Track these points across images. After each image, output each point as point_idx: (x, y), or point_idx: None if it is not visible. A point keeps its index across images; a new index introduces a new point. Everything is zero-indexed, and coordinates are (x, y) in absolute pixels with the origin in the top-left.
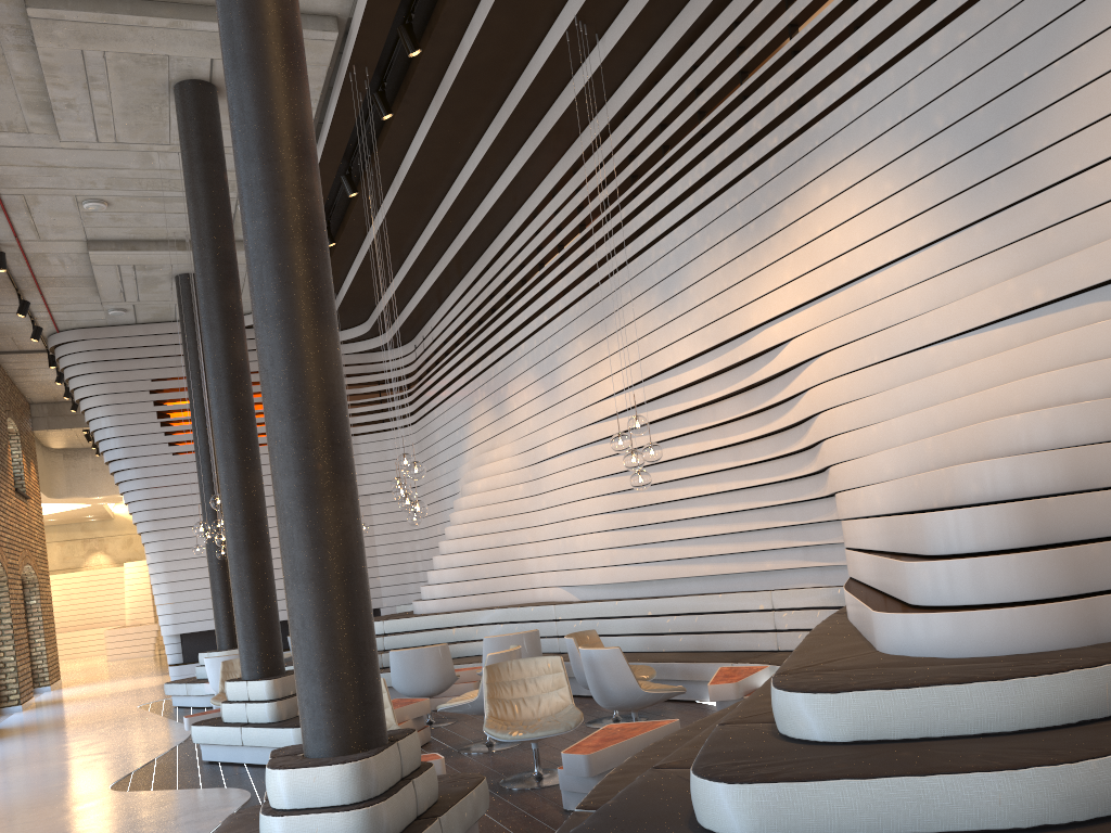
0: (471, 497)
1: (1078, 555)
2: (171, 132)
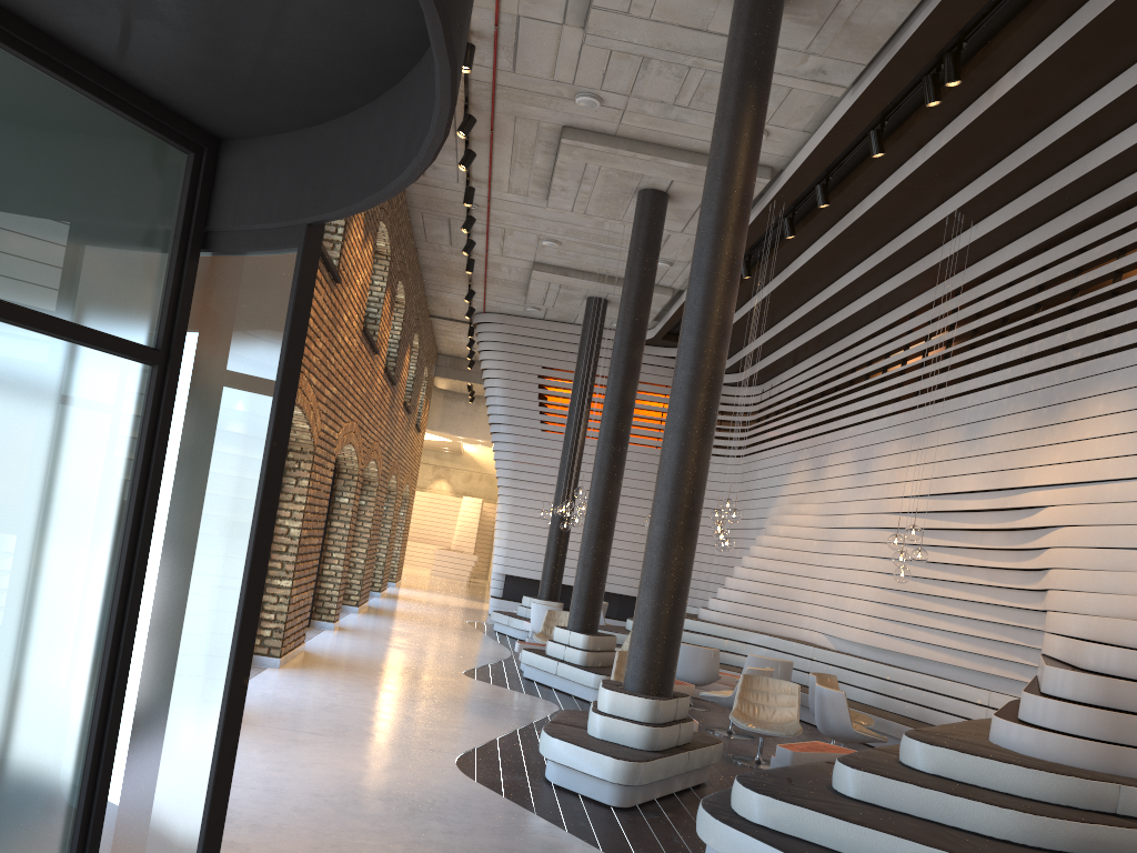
0: (771, 538)
1: (1122, 719)
2: (625, 214)
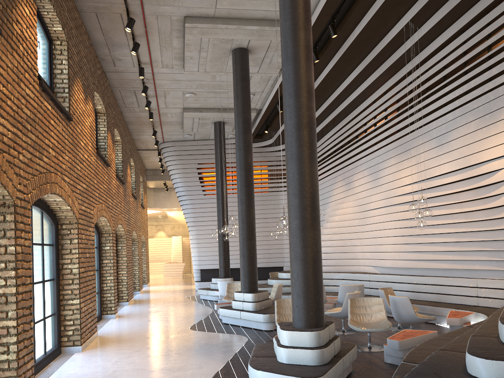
0: (332, 223)
1: None
2: (226, 67)
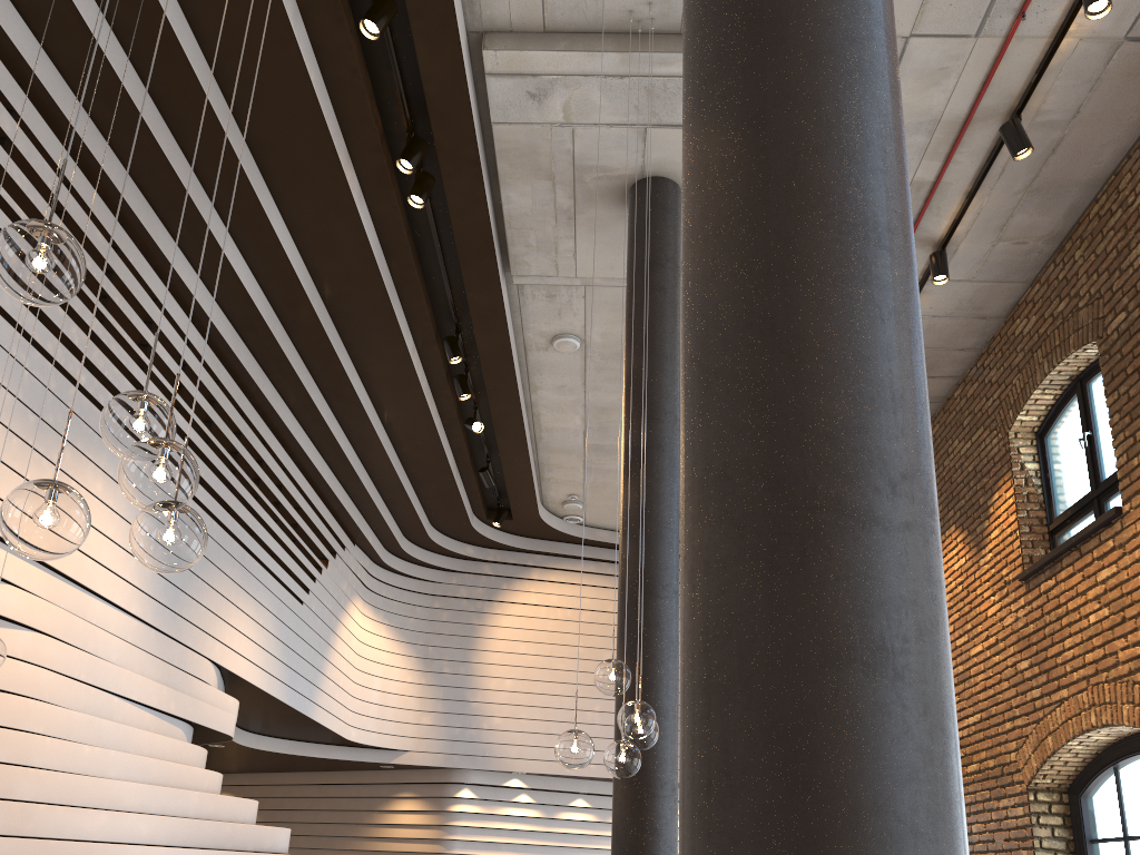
0: None
1: None
2: None
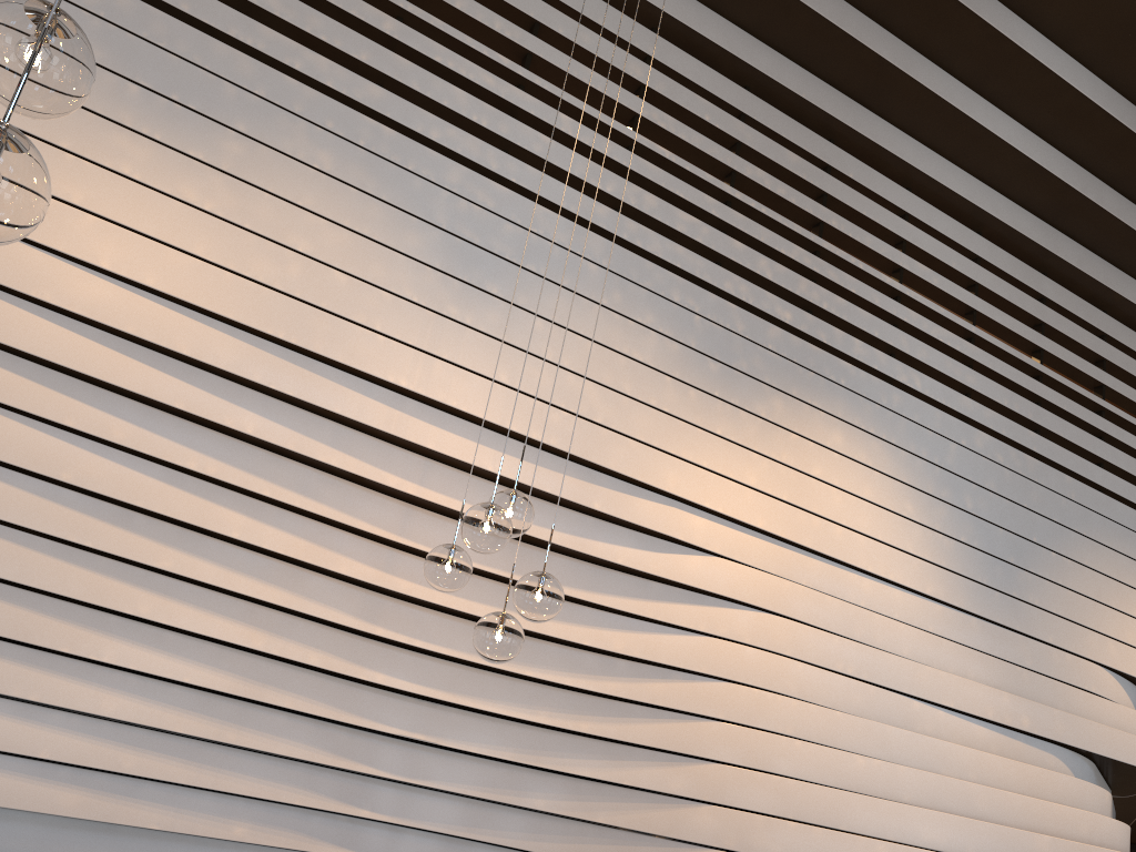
0: None
1: None
2: None
